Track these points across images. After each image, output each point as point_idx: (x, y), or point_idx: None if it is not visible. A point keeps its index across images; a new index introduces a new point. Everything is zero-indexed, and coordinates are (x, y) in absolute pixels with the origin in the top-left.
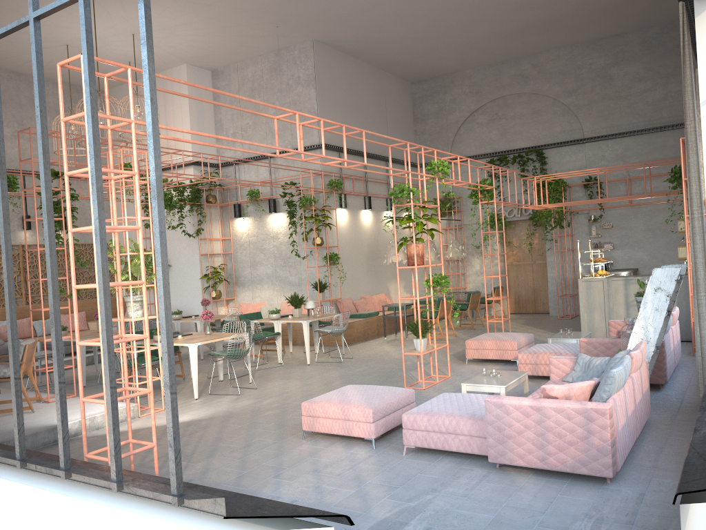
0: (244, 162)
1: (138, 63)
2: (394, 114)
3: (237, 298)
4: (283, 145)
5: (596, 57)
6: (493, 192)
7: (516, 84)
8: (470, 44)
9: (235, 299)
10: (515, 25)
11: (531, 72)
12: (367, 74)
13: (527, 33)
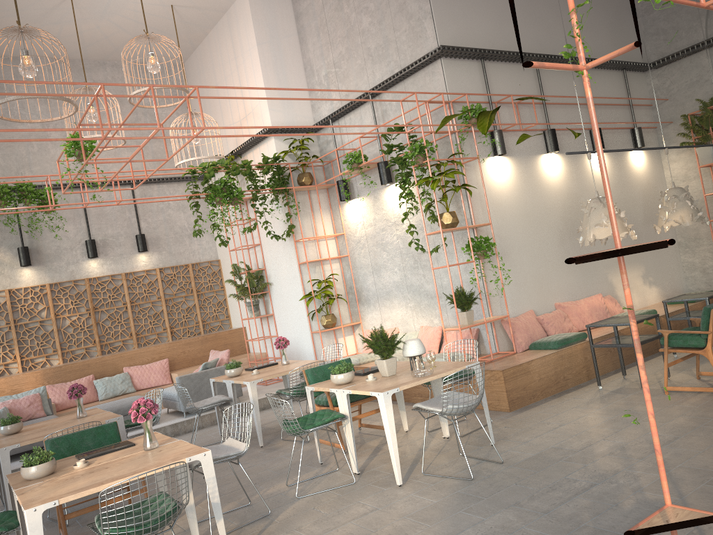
0: (343, 114)
1: (186, 5)
2: None
3: (363, 322)
4: (388, 70)
5: None
6: None
7: None
8: None
9: (361, 324)
10: None
11: None
12: None
13: None
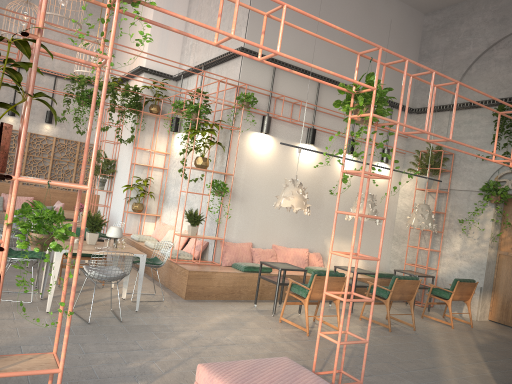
0: (191, 74)
1: None
2: (385, 43)
3: (162, 216)
4: (218, 54)
5: None
6: (372, 98)
7: None
8: None
9: (160, 217)
10: None
11: None
12: None
13: None
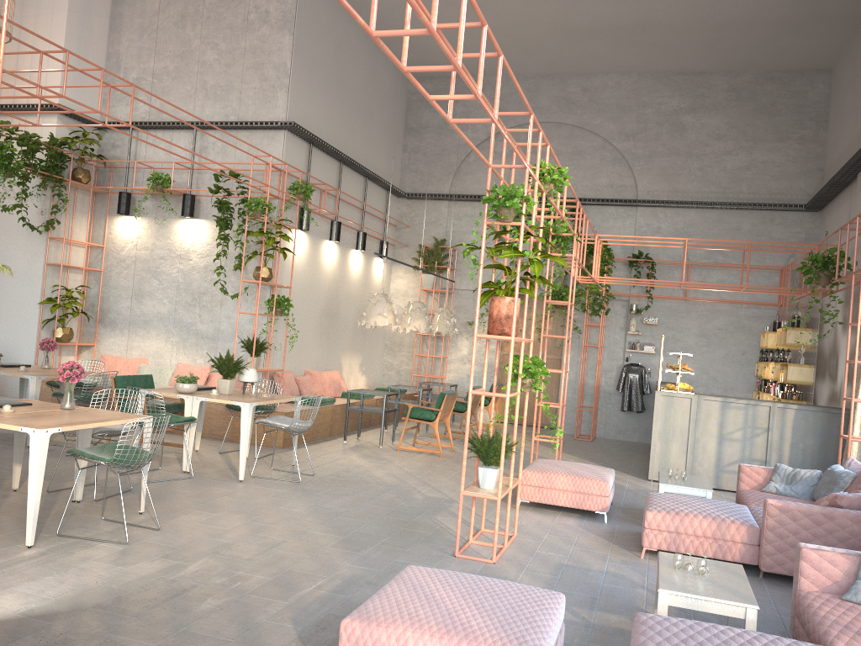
0: (149, 128)
1: None
2: (384, 113)
3: (99, 345)
4: (223, 113)
5: (668, 96)
6: (574, 242)
7: (556, 110)
8: (517, 35)
9: (95, 346)
10: (590, 21)
11: (580, 98)
12: (361, 42)
13: (597, 38)
